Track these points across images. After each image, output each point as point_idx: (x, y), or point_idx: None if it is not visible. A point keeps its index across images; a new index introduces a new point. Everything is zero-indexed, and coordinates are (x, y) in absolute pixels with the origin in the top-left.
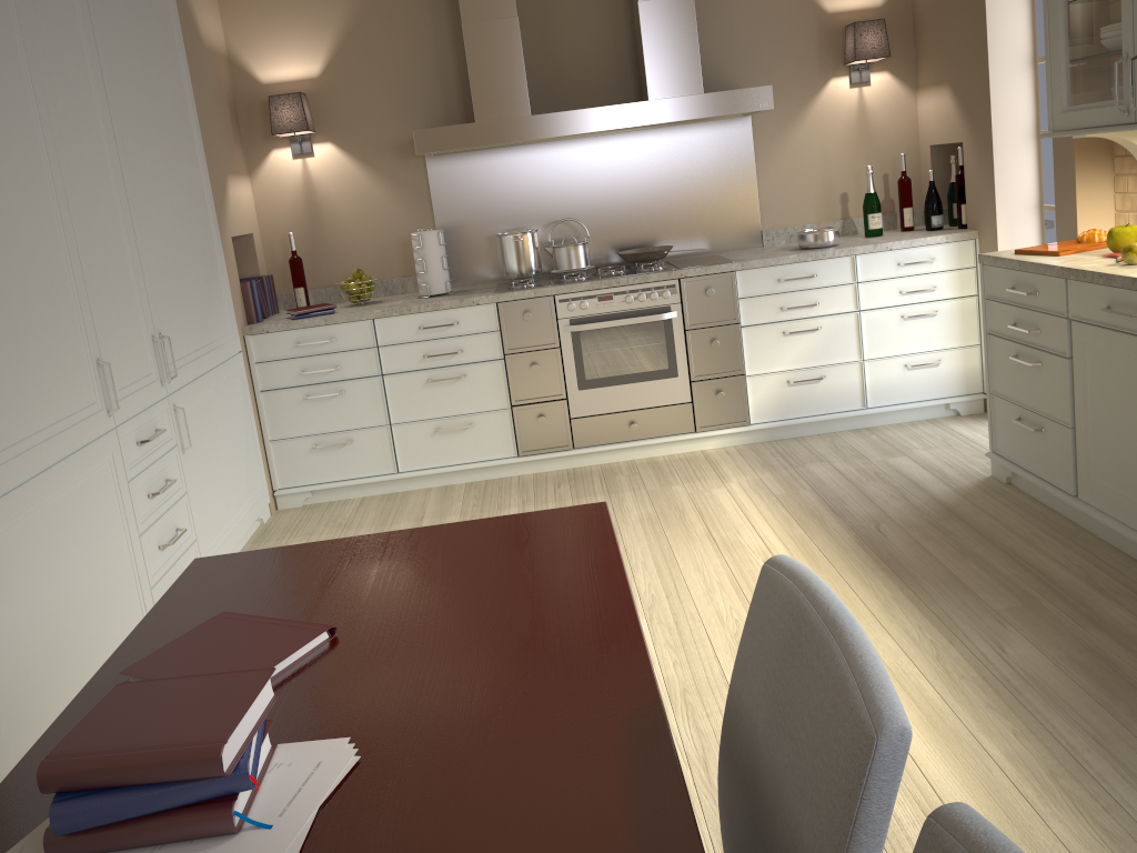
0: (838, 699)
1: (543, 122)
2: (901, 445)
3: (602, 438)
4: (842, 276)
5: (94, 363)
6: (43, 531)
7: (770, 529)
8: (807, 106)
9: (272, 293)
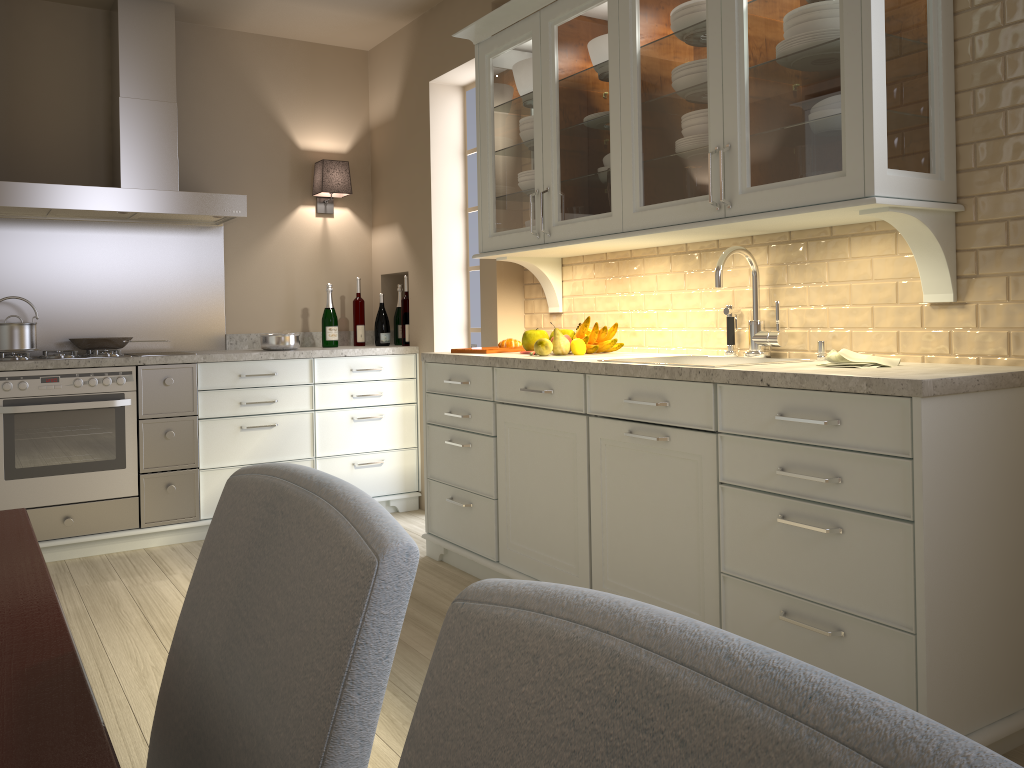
0: (326, 548)
1: None
2: None
3: None
4: (300, 376)
5: None
6: None
7: None
8: (277, 225)
9: None
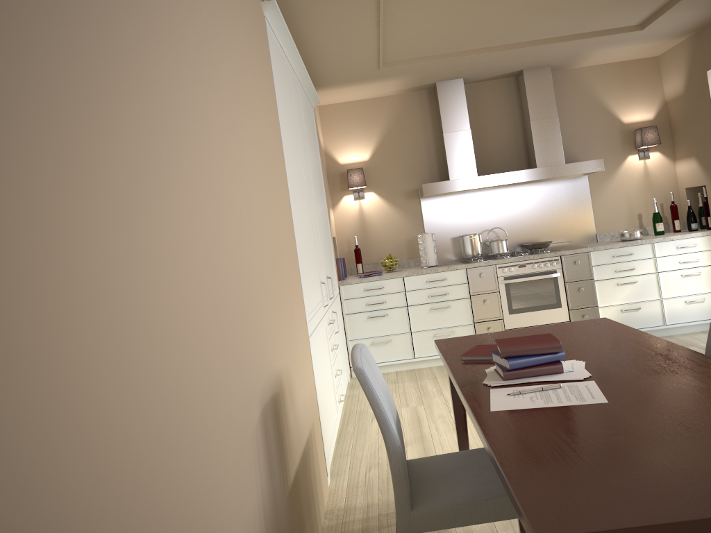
0: None
1: (487, 179)
2: (689, 342)
3: None
4: (647, 254)
5: (320, 283)
6: (319, 351)
7: None
8: (617, 169)
9: (344, 267)
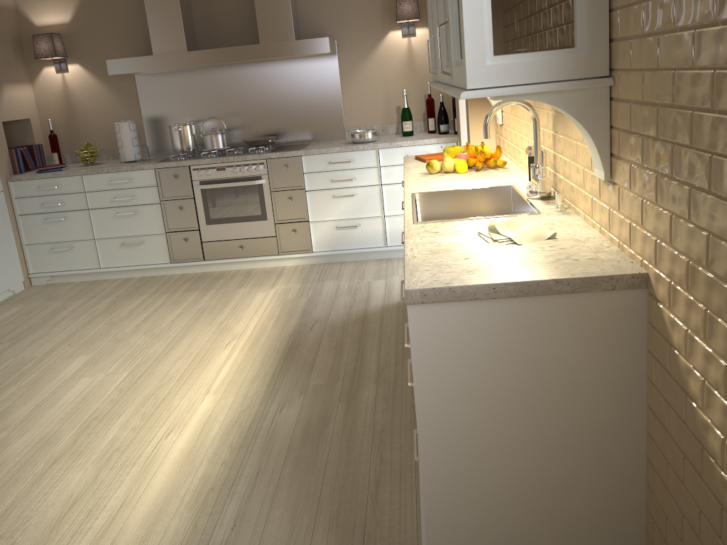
0: None
1: (185, 57)
2: (391, 272)
3: (221, 255)
4: (370, 162)
5: None
6: None
7: (257, 321)
8: (374, 48)
9: (41, 155)
